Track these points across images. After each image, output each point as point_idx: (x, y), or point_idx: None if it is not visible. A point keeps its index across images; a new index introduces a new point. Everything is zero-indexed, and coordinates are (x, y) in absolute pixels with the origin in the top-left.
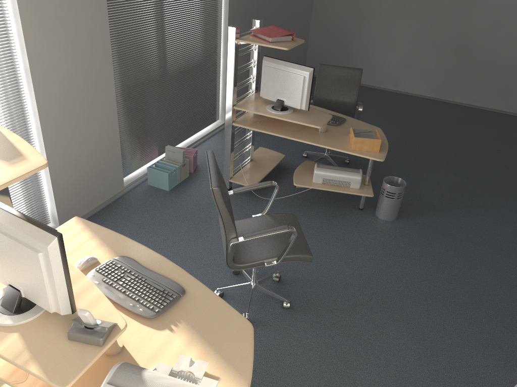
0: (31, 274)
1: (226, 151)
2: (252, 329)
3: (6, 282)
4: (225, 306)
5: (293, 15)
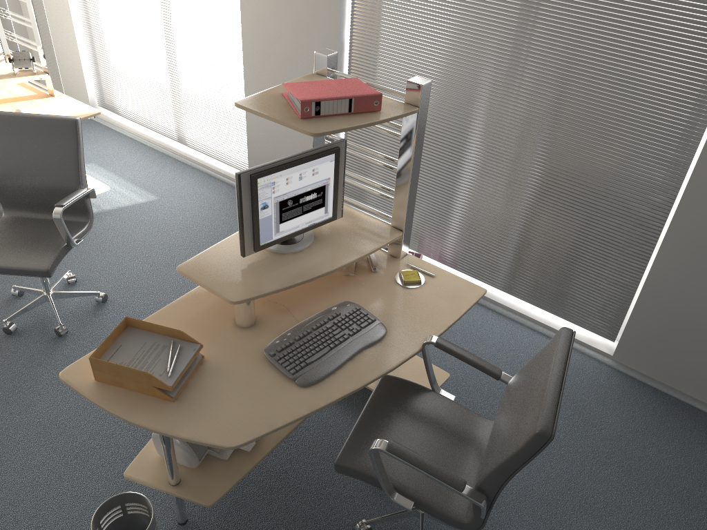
0: None
1: None
2: None
3: None
4: None
5: None
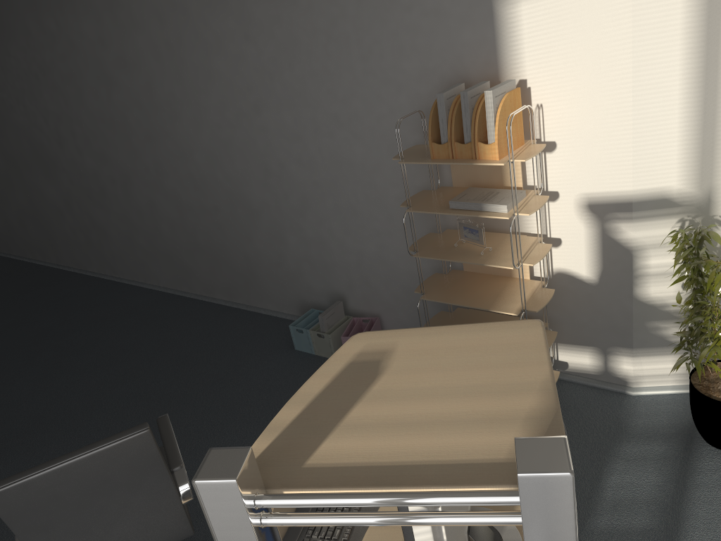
0: None
1: None
2: None
3: None
4: None
5: None
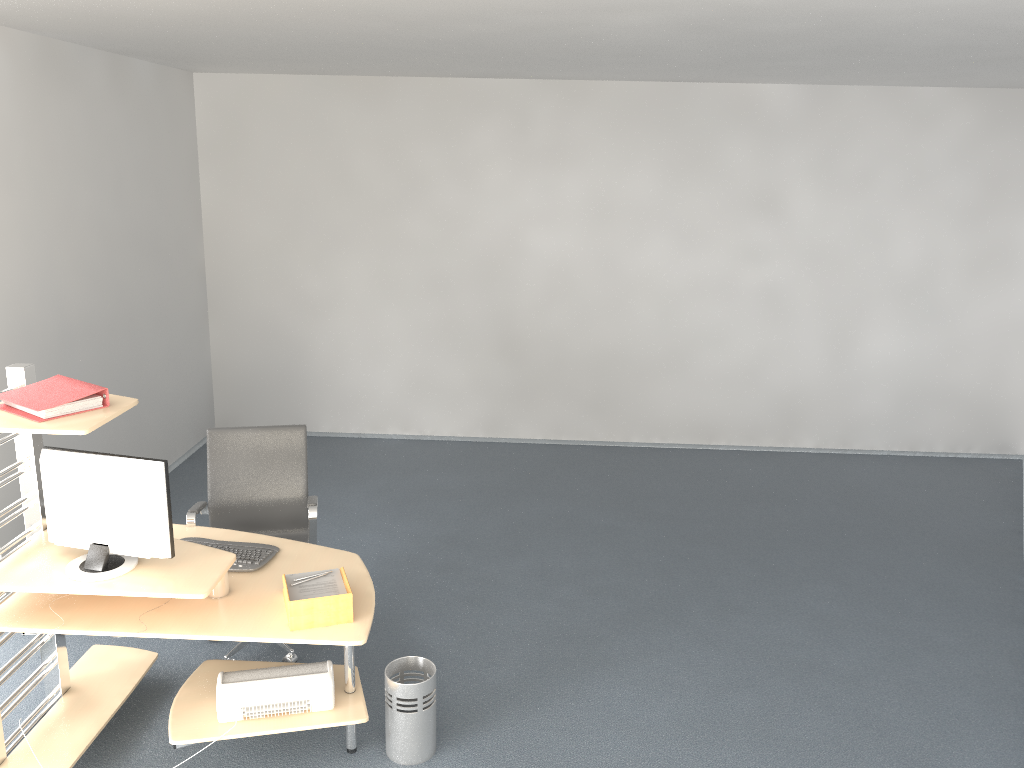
0: None
1: None
2: None
3: None
4: None
5: (161, 322)
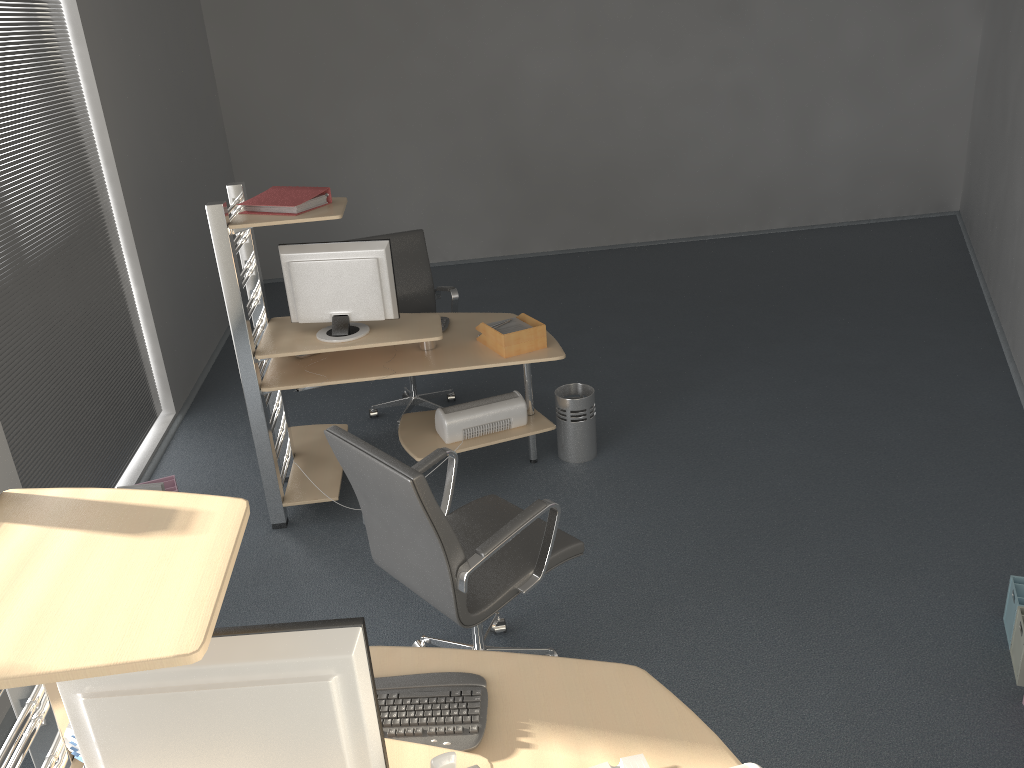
0: (298, 745)
1: (263, 449)
2: (645, 672)
3: None
4: (570, 663)
5: (210, 179)
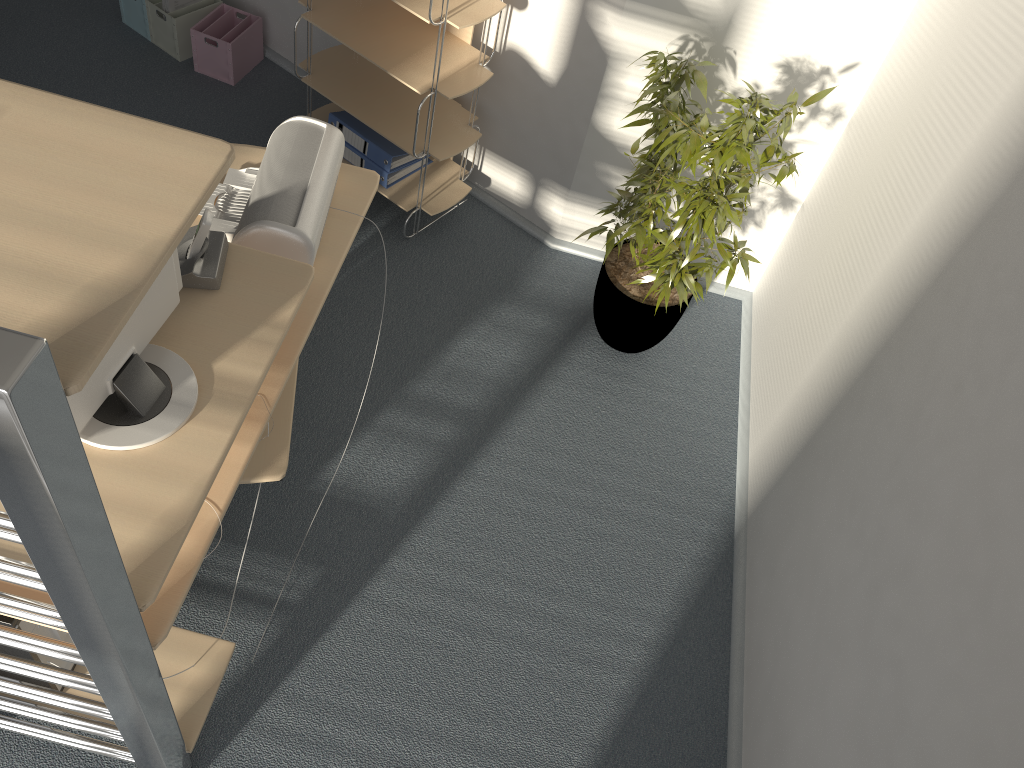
0: None
1: None
2: None
3: (103, 394)
4: None
5: None
